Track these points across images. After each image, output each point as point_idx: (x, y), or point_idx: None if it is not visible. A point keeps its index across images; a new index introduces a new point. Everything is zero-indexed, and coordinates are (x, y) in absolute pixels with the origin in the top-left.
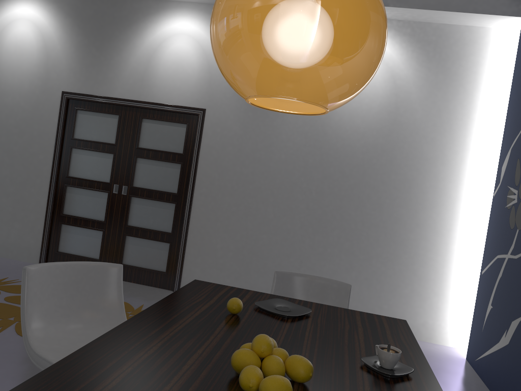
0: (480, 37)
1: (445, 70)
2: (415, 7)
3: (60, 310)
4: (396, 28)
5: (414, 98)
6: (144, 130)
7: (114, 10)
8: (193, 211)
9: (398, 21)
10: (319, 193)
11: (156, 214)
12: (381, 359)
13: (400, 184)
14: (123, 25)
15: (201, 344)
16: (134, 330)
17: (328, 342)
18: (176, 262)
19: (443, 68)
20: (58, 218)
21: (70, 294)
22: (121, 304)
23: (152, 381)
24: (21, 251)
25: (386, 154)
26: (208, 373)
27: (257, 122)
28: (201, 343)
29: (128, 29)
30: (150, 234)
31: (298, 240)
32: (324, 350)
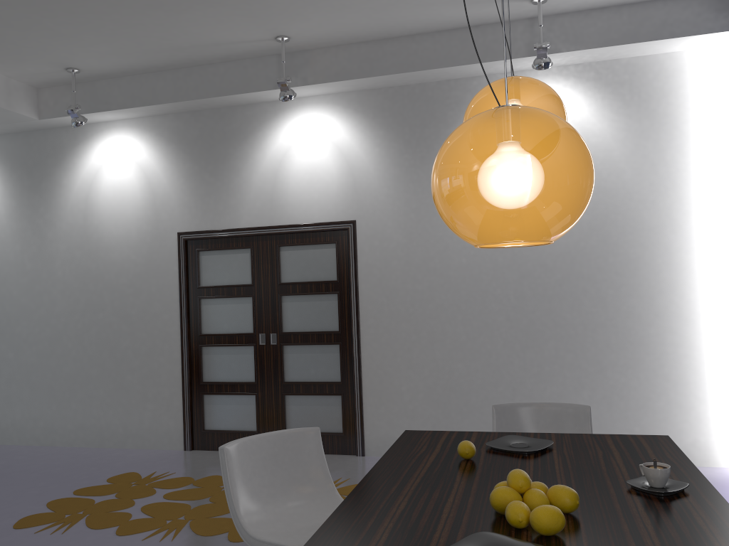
0: (686, 63)
1: (650, 113)
2: (595, 47)
3: (265, 490)
4: (575, 74)
5: (618, 156)
6: (284, 260)
7: (223, 124)
8: (363, 349)
9: (576, 65)
10: (519, 297)
11: (318, 361)
12: (649, 477)
13: (622, 267)
14: (237, 139)
15: (449, 493)
16: (372, 490)
17: (584, 472)
18: (353, 418)
19: (647, 111)
20: (198, 388)
21: (271, 470)
22: (327, 473)
23: (419, 531)
24: (159, 437)
25: (596, 233)
26: (470, 517)
27: (423, 224)
28: (448, 492)
29: (244, 143)
30: (314, 388)
31: (504, 362)
32: (582, 480)
